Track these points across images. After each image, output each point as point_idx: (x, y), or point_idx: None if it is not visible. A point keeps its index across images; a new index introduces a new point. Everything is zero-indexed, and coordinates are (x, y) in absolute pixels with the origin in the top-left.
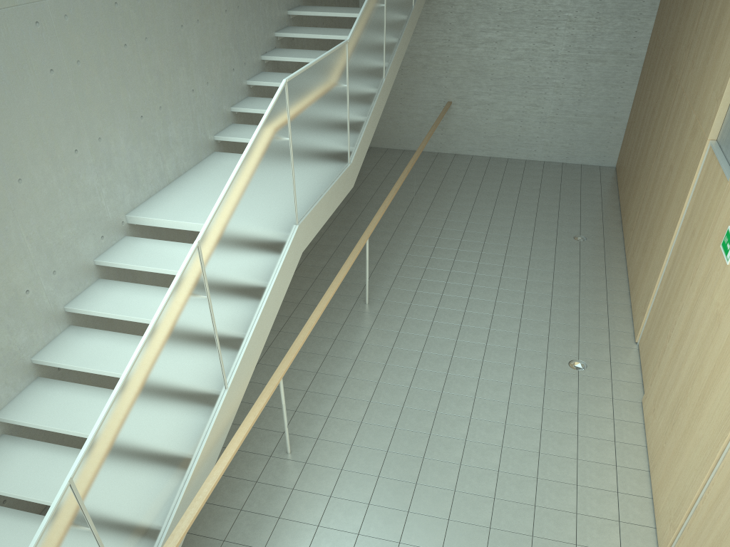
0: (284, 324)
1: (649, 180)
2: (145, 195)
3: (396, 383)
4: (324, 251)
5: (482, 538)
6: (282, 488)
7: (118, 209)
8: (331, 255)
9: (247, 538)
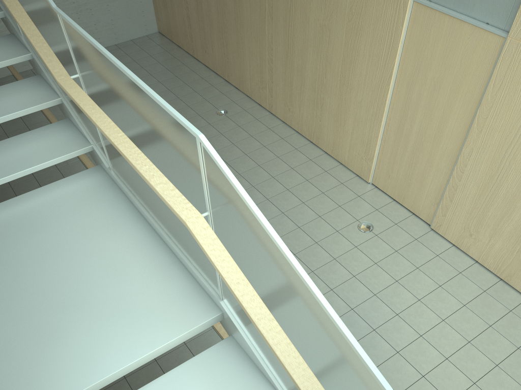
0: None
1: (272, 41)
2: None
3: None
4: None
5: None
6: None
7: None
8: None
9: None
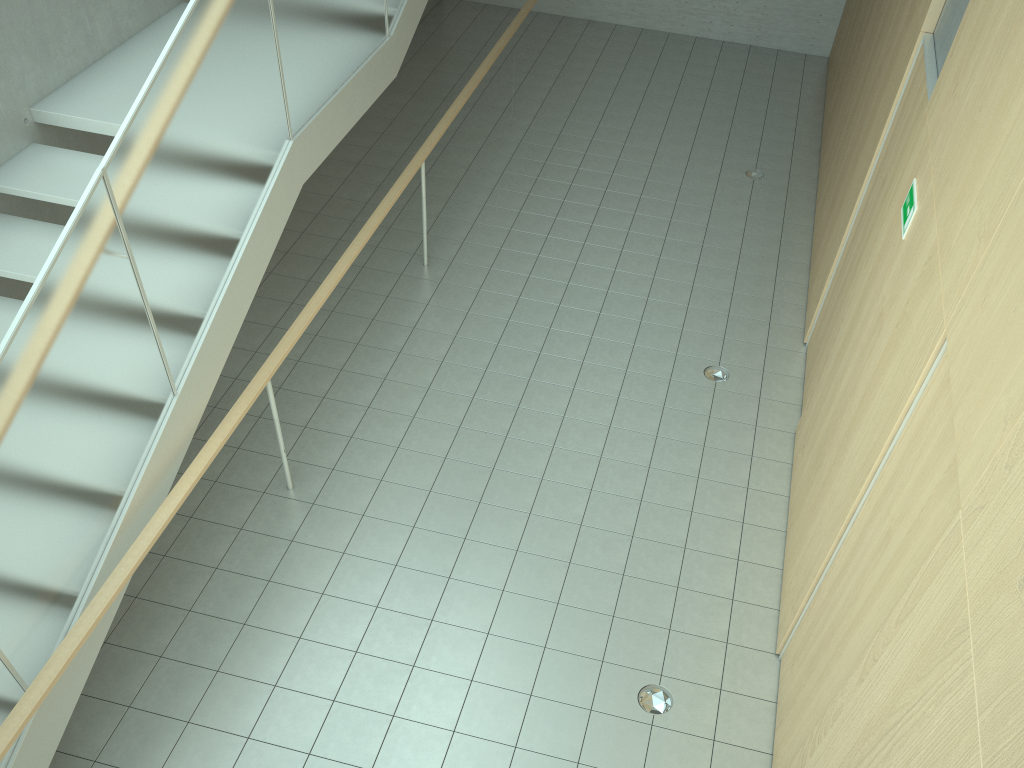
0: (300, 292)
1: (856, 87)
2: (61, 75)
3: (454, 391)
4: (370, 176)
5: (546, 617)
6: (277, 540)
7: (16, 97)
8: (380, 183)
9: (222, 608)
